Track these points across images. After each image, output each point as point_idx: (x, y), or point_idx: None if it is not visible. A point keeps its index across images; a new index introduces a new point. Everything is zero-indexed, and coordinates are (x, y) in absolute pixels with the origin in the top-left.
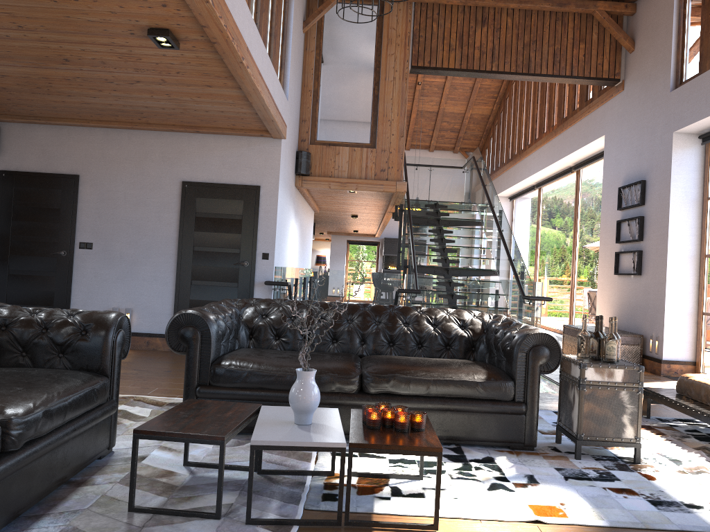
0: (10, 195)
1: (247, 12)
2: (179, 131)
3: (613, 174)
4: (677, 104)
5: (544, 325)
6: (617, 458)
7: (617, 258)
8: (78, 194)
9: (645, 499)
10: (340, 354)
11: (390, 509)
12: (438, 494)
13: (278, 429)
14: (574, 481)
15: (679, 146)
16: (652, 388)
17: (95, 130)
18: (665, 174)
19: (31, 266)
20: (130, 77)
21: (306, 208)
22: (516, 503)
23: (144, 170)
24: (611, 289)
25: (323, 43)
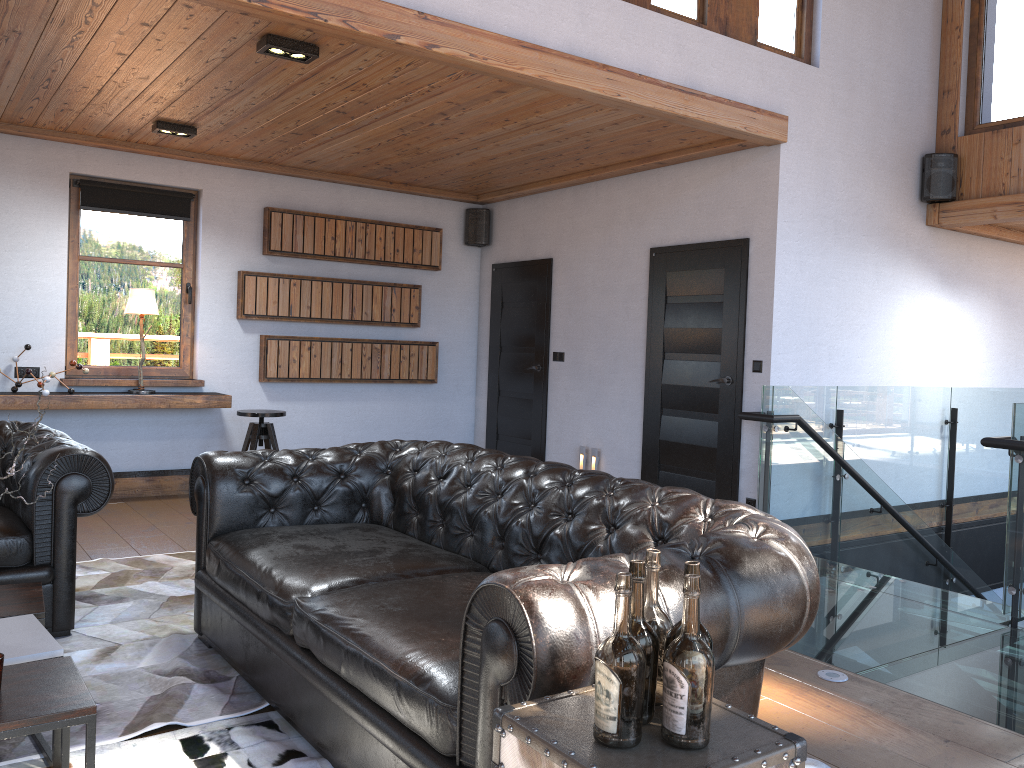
0: (498, 295)
1: None
2: (642, 168)
3: None
4: None
5: None
6: None
7: None
8: (552, 286)
9: None
10: (409, 558)
11: None
12: None
13: None
14: None
15: None
16: None
17: (565, 192)
18: None
19: (514, 385)
20: (423, 111)
21: None
22: None
23: (611, 238)
24: None
25: None
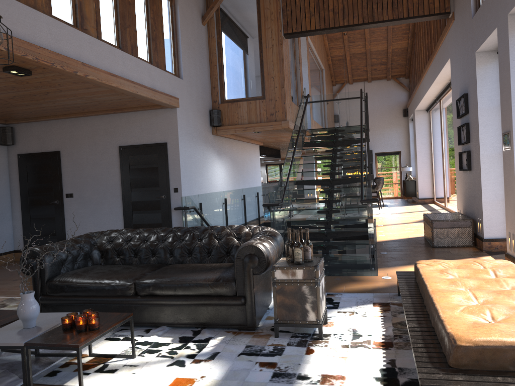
0: (24, 169)
1: (85, 37)
2: (112, 113)
3: (455, 89)
4: (475, 28)
5: (450, 208)
6: (310, 335)
7: (460, 157)
8: (61, 163)
9: (275, 371)
10: (145, 266)
11: (76, 382)
12: (79, 375)
13: (4, 332)
14: (243, 356)
15: (481, 63)
16: (402, 272)
17: (65, 120)
18: (475, 88)
19: (41, 212)
20: (39, 91)
21: (242, 145)
22: (167, 377)
23: (96, 142)
24: (461, 182)
25: (221, 29)
